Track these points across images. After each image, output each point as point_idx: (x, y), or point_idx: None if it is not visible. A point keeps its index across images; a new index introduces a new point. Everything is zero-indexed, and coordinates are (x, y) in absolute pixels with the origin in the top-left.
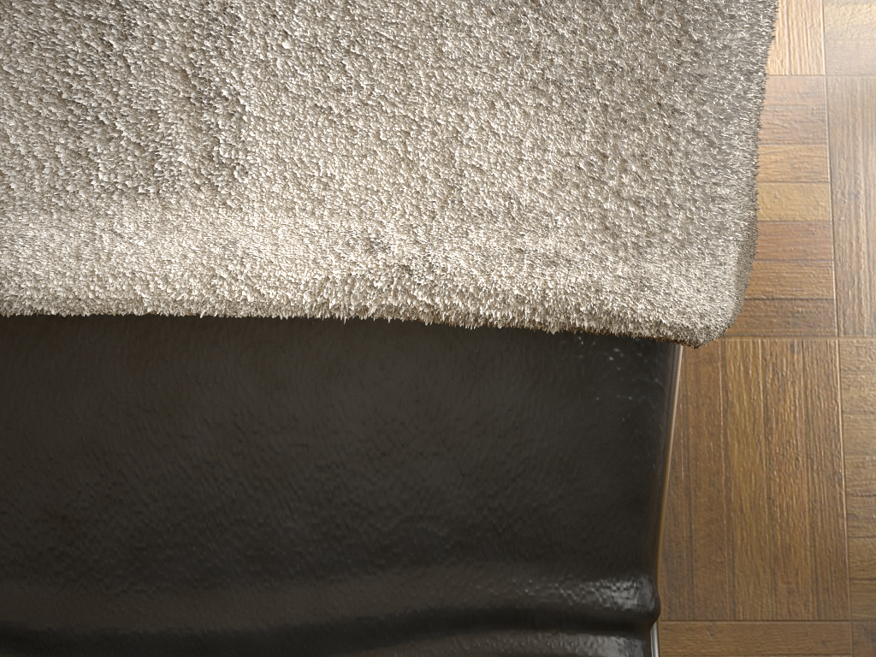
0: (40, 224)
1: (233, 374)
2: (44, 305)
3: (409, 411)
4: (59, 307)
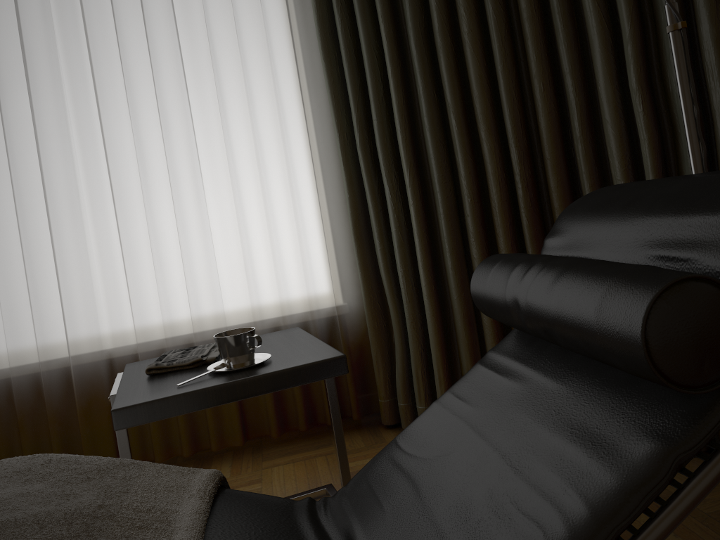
0: (175, 537)
1: (229, 539)
2: (200, 539)
3: (244, 516)
4: (201, 538)
